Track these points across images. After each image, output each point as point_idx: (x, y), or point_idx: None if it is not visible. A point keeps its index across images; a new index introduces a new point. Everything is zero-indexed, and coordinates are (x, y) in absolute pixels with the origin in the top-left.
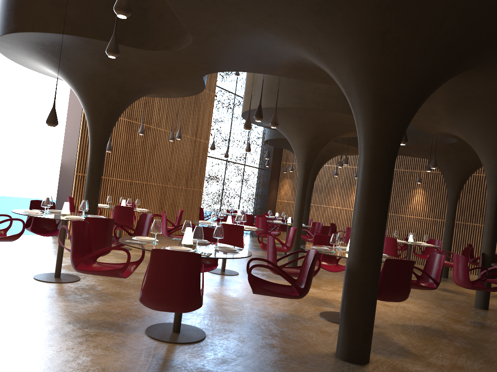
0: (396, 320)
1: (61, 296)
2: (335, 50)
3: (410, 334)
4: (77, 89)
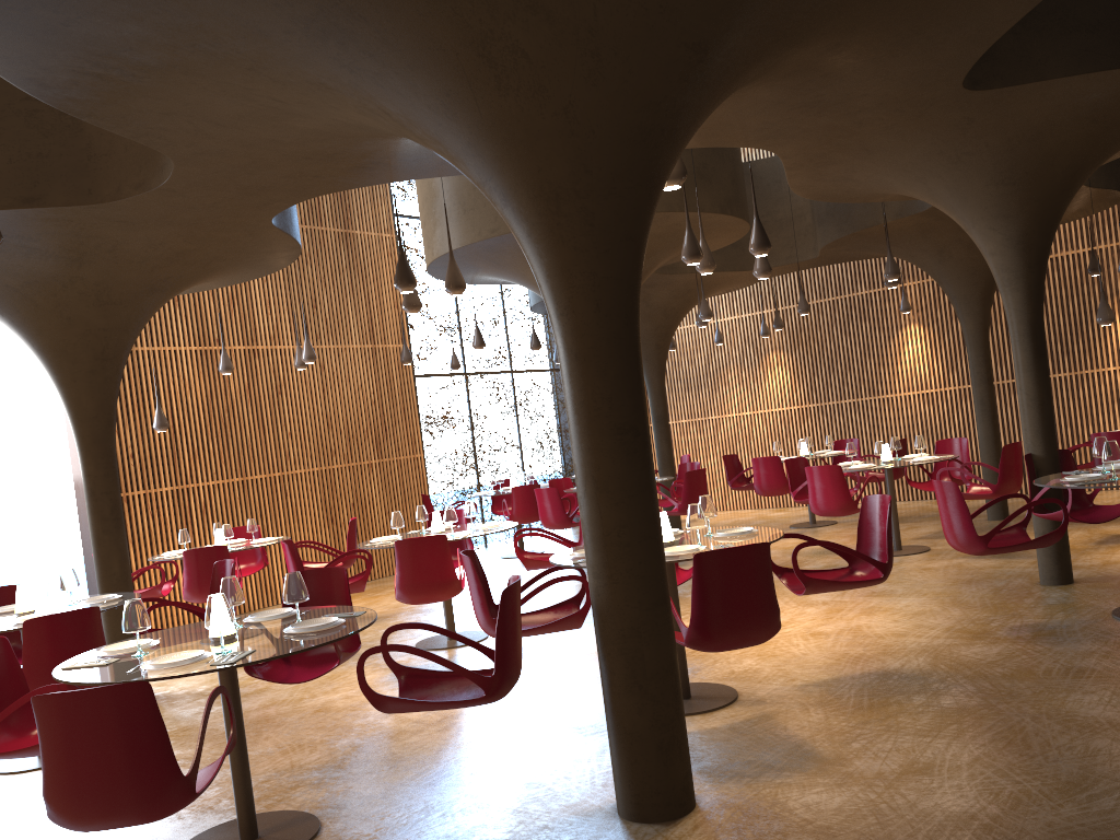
0: (820, 672)
1: (28, 804)
2: (413, 109)
3: (838, 703)
4: (10, 324)
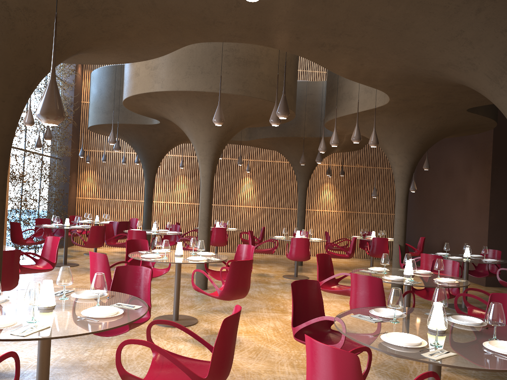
0: None
1: None
2: None
3: None
4: None
